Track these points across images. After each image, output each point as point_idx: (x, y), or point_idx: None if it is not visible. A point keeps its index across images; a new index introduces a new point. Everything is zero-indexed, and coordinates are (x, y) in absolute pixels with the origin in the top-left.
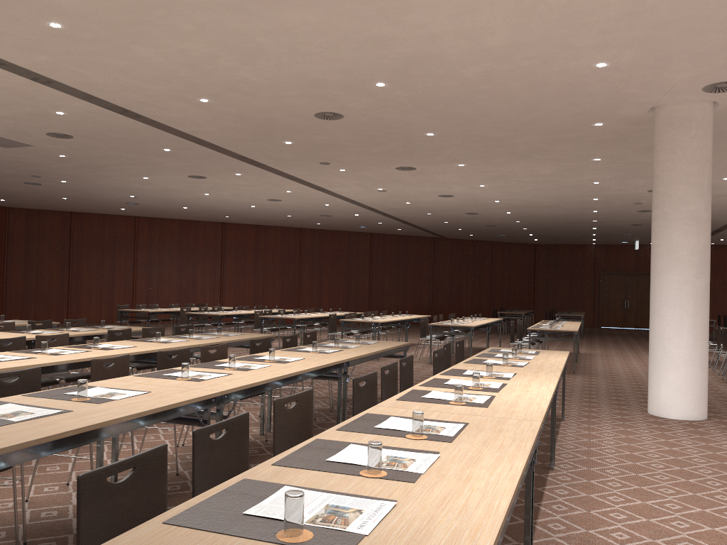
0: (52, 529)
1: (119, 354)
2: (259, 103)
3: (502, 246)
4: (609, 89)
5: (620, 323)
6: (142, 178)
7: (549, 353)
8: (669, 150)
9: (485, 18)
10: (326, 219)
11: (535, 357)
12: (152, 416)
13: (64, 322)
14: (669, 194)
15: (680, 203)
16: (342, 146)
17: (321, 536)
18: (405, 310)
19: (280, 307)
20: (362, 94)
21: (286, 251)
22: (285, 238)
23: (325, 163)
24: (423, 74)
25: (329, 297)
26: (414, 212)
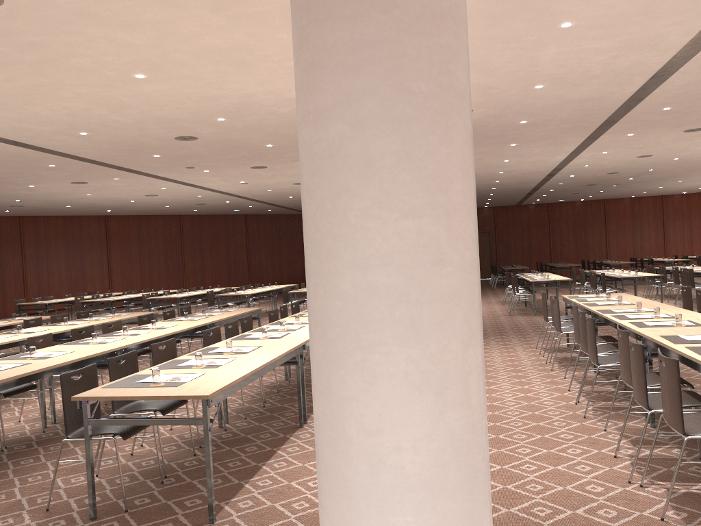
0: (19, 441)
1: (40, 335)
2: (129, 133)
3: None
4: None
5: None
6: (28, 186)
7: None
8: None
9: (281, 84)
10: (201, 207)
11: None
12: (79, 362)
13: None
14: None
15: None
16: (202, 156)
17: (168, 384)
18: (282, 281)
19: (167, 288)
20: (209, 125)
21: (168, 237)
22: (166, 225)
23: (191, 167)
24: (250, 112)
25: (212, 275)
26: (278, 196)
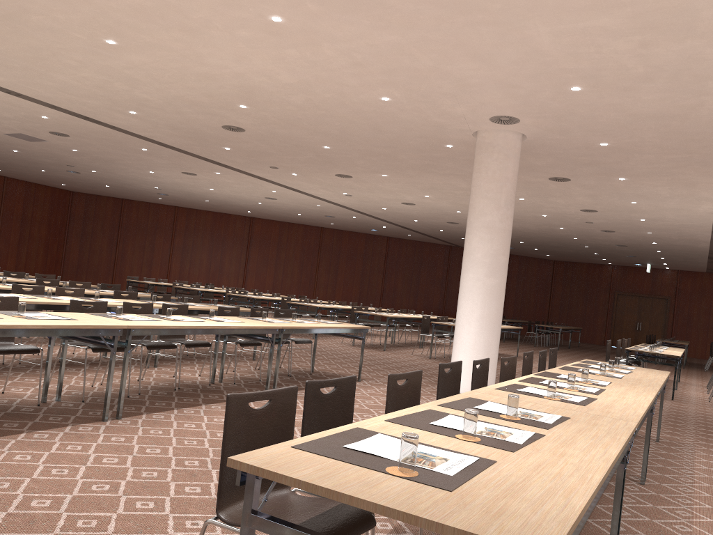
0: None
1: (7, 288)
2: (173, 117)
3: (519, 259)
4: (418, 118)
5: (631, 345)
6: (149, 172)
7: (344, 324)
8: (478, 169)
9: (259, 63)
10: (334, 220)
11: (317, 323)
12: None
13: (36, 275)
14: (474, 206)
15: (480, 214)
16: (271, 154)
17: None
18: (415, 311)
19: (296, 297)
20: (239, 113)
21: (306, 247)
22: (307, 235)
23: (275, 167)
24: (264, 100)
25: (343, 292)
26: (401, 218)
